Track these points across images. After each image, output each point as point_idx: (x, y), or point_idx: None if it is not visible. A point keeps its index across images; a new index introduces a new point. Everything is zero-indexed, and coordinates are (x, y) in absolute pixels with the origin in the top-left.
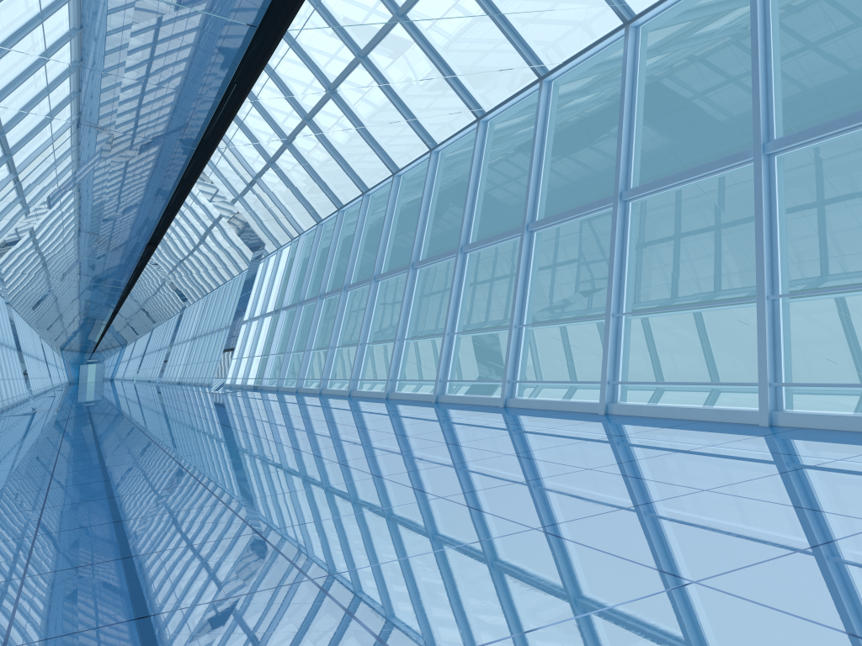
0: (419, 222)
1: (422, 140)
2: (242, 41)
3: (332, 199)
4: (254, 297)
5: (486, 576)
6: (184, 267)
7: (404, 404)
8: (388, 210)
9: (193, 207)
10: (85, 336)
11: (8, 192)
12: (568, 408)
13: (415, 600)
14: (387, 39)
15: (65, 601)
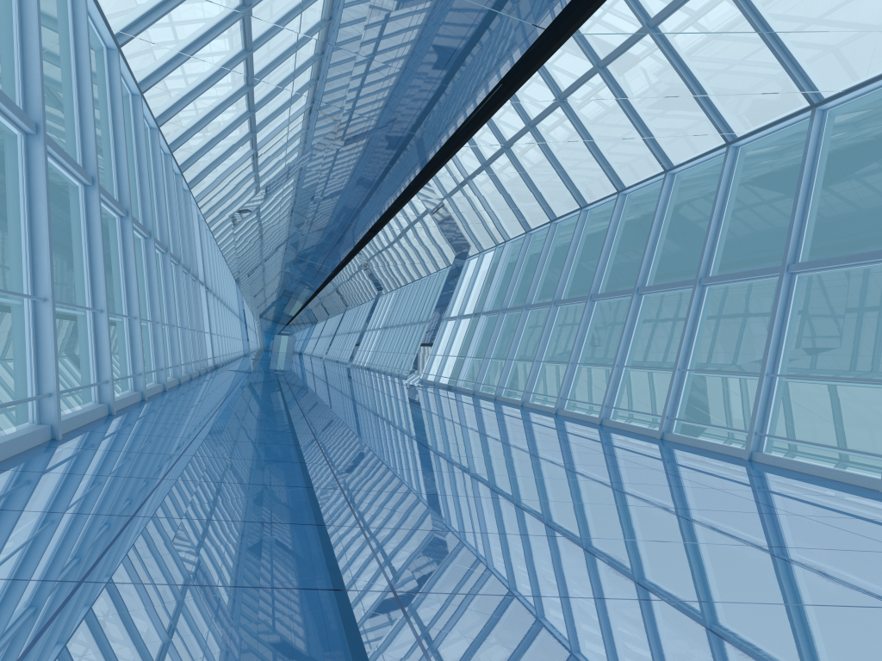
0: (648, 246)
1: (660, 160)
2: (525, 42)
3: (549, 210)
4: (456, 297)
5: (878, 648)
6: (391, 258)
7: (625, 434)
8: (610, 229)
9: (421, 200)
10: (284, 309)
11: (261, 166)
12: (836, 477)
13: (808, 654)
14: (667, 50)
15: (418, 560)
